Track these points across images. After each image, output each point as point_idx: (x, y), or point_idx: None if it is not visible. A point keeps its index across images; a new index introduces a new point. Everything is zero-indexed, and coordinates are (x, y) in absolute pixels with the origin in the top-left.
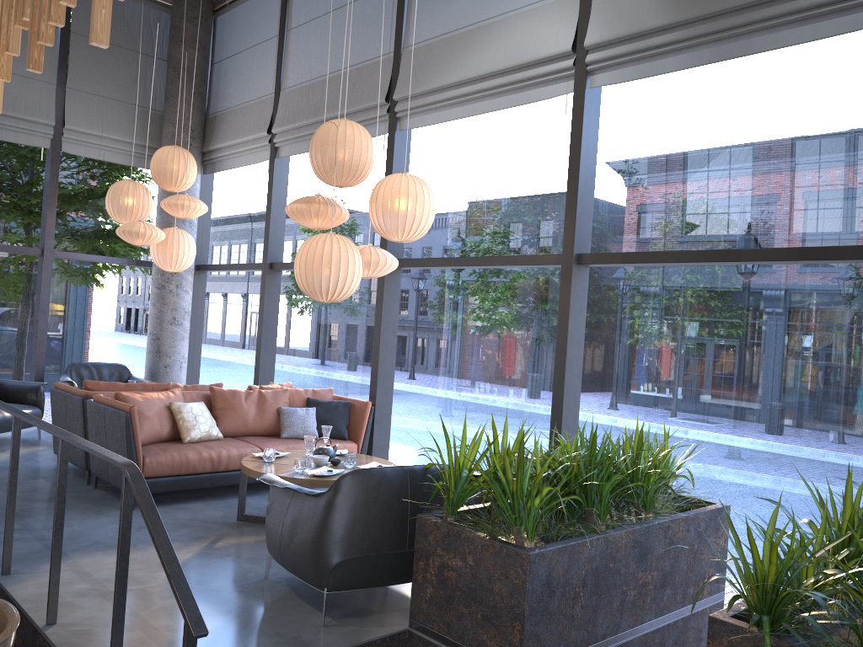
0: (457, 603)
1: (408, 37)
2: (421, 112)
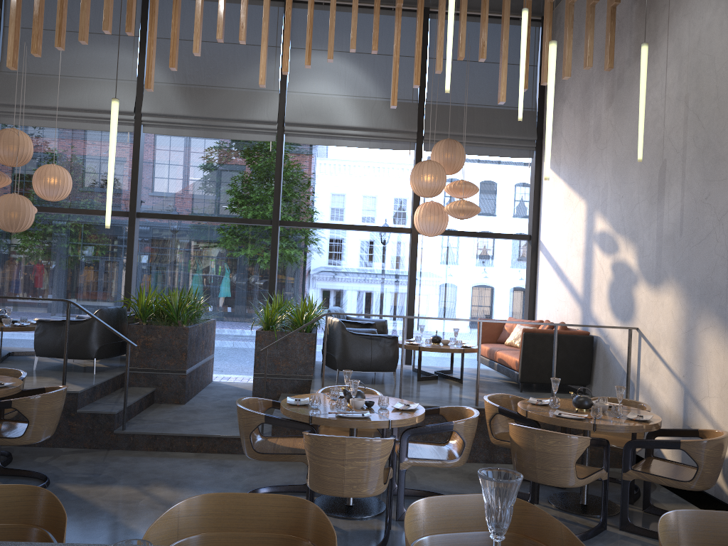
0: (153, 354)
1: (4, 65)
2: (18, 116)
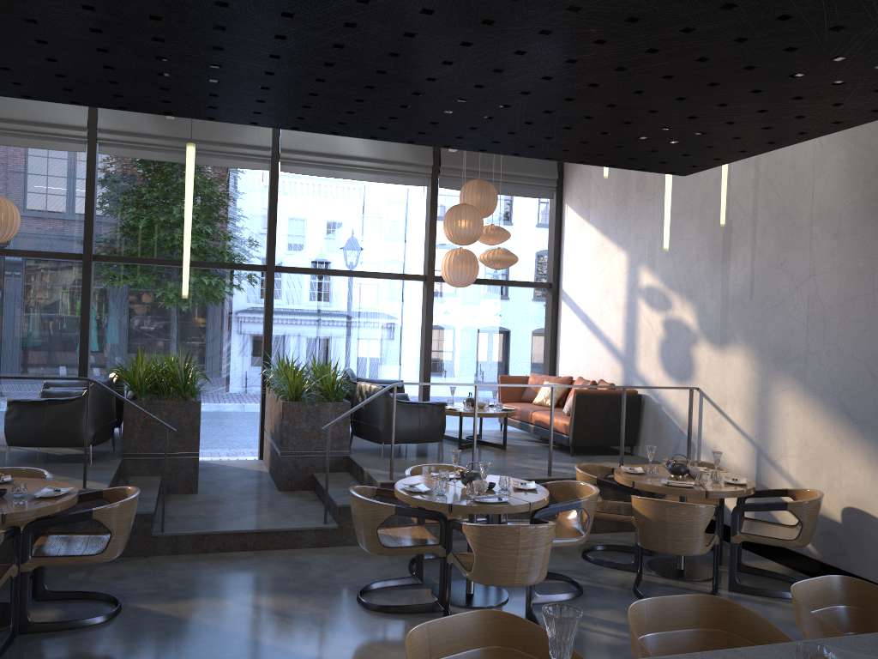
0: (157, 435)
1: None
2: None
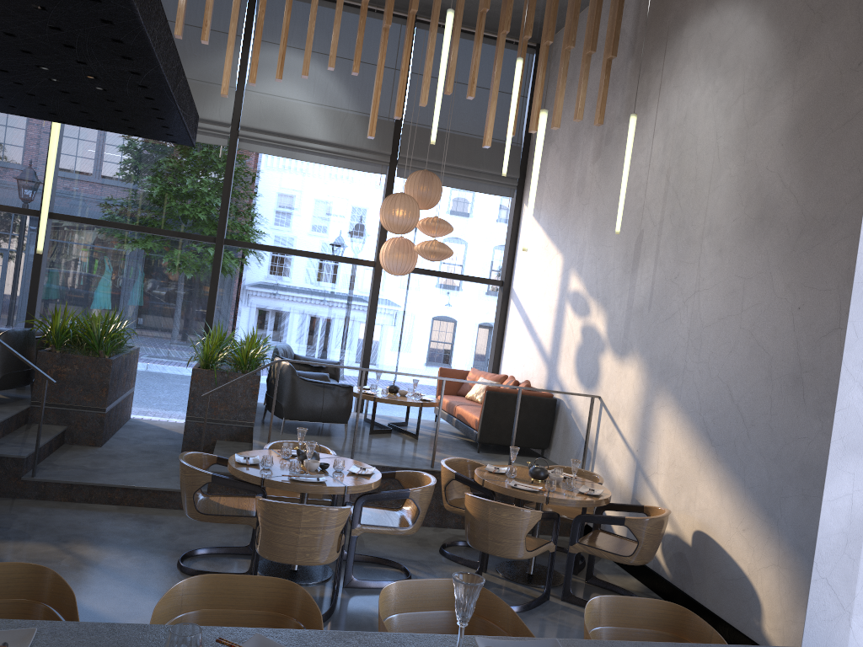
0: (67, 387)
1: None
2: None
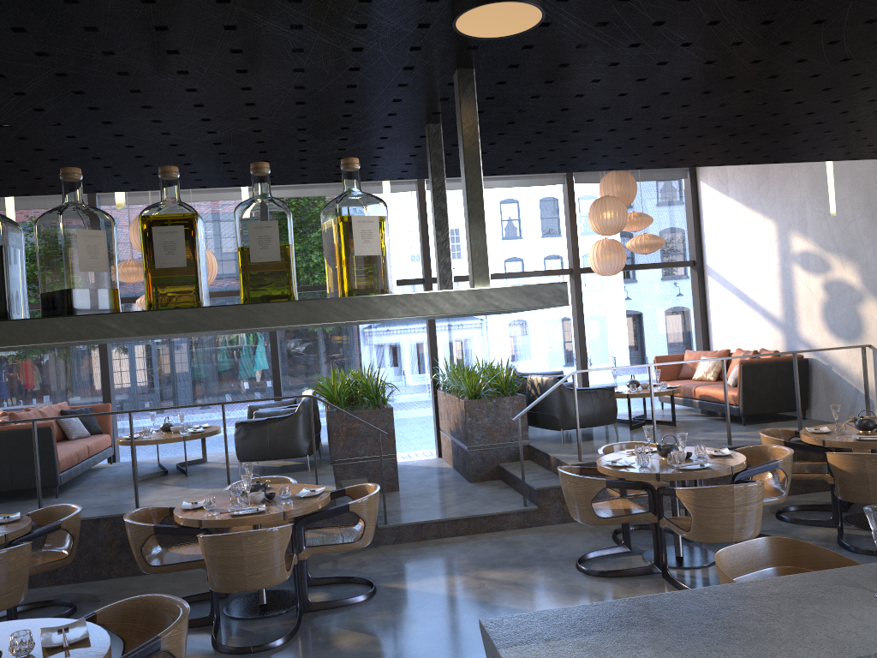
0: (359, 441)
1: None
2: None
